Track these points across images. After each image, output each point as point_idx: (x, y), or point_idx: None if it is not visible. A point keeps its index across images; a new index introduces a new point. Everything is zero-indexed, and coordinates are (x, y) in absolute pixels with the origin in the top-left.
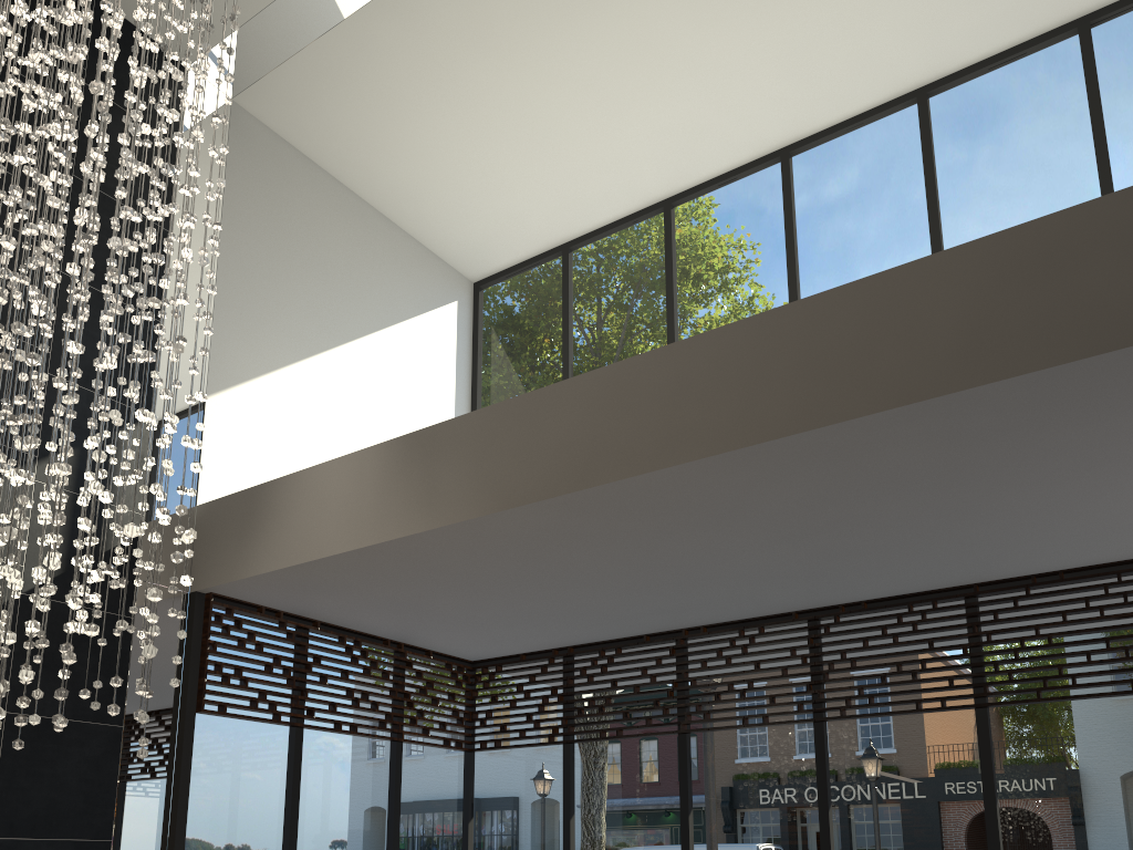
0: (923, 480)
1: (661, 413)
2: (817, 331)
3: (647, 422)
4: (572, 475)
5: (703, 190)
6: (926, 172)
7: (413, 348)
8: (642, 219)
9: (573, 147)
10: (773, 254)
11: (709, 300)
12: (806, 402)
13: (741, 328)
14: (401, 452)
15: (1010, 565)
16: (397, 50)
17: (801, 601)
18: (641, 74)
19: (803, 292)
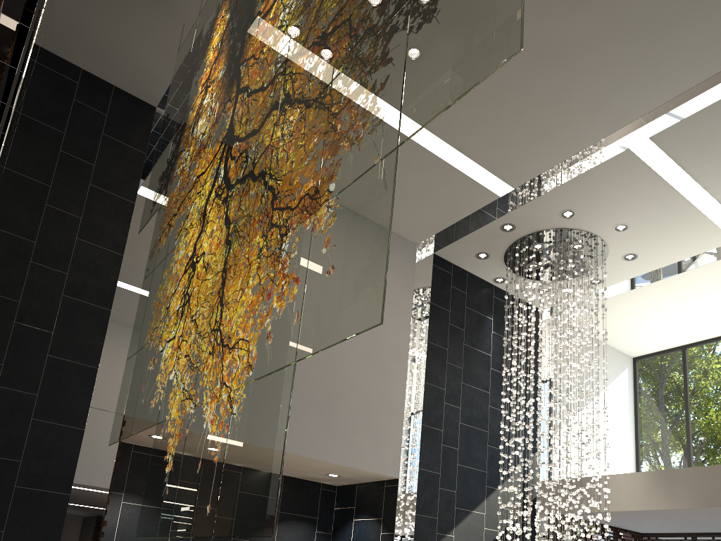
0: None
1: None
2: None
3: None
4: None
5: None
6: None
7: (612, 395)
8: None
9: (697, 320)
10: None
11: None
12: None
13: None
14: (655, 476)
15: None
16: (629, 301)
17: None
18: None
19: None
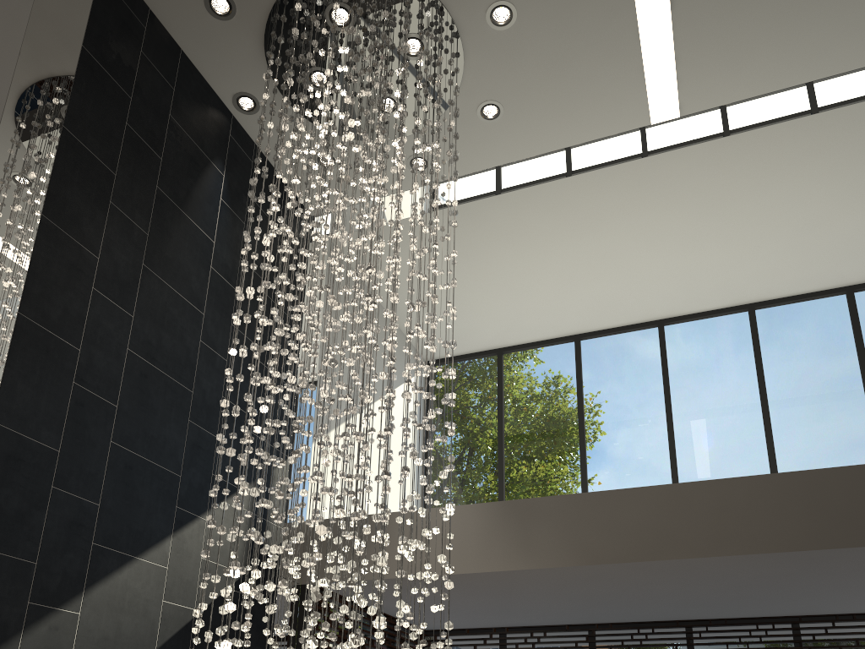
0: (842, 573)
1: (710, 521)
2: (818, 491)
3: (700, 525)
4: (644, 550)
5: (602, 334)
6: (756, 354)
7: (399, 406)
8: (557, 343)
9: (535, 299)
10: (653, 384)
11: (608, 405)
12: (814, 532)
13: (765, 479)
14: (499, 512)
15: (831, 609)
16: (456, 232)
17: (689, 616)
18: (597, 270)
19: (675, 412)
